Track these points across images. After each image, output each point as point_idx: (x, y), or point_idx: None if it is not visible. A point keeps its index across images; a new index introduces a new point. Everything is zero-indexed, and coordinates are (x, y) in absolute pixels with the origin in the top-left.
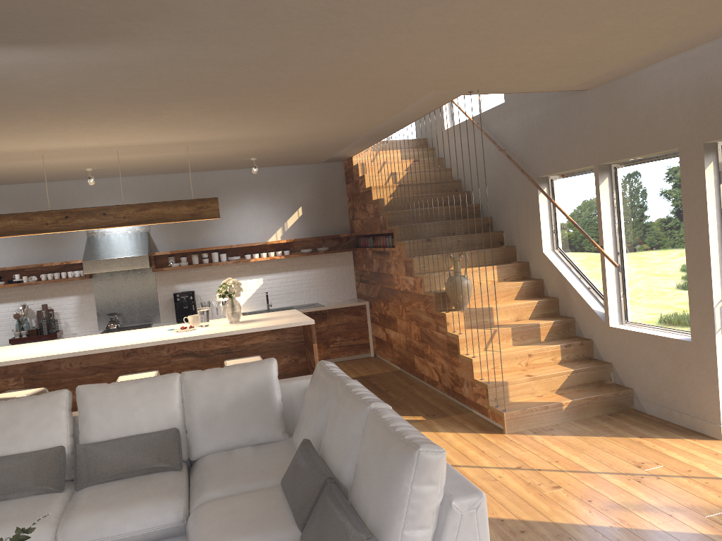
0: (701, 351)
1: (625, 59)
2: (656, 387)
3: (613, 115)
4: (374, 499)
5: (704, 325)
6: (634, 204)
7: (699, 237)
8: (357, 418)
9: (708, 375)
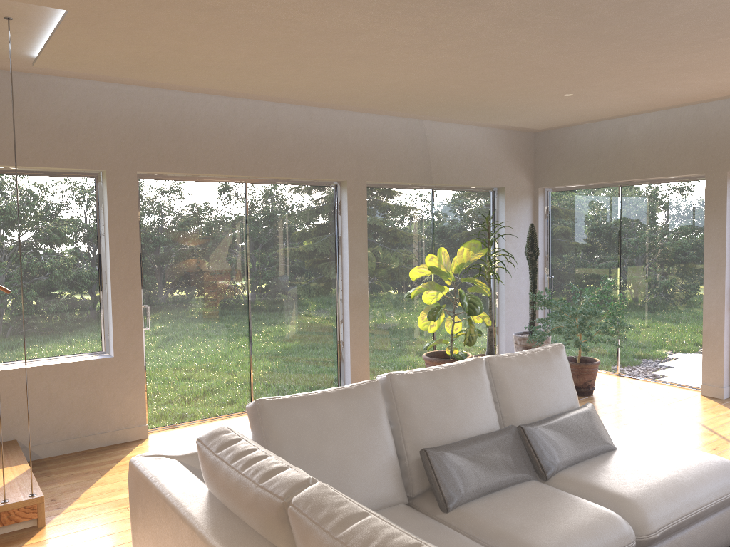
0: (126, 363)
1: (149, 77)
2: (60, 422)
3: (0, 110)
4: (562, 392)
5: (130, 337)
6: (0, 220)
7: (128, 256)
8: (484, 373)
9: (134, 383)
